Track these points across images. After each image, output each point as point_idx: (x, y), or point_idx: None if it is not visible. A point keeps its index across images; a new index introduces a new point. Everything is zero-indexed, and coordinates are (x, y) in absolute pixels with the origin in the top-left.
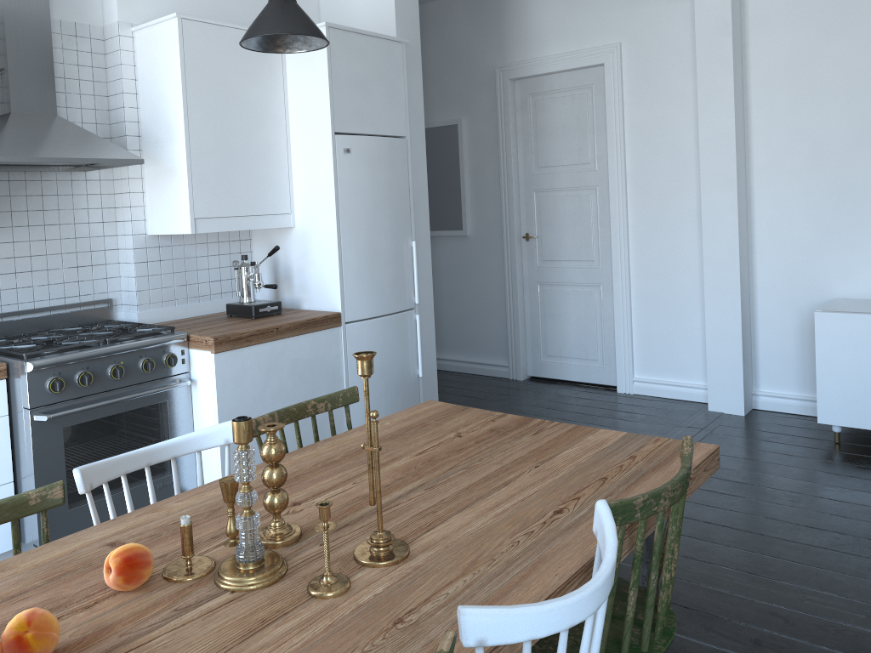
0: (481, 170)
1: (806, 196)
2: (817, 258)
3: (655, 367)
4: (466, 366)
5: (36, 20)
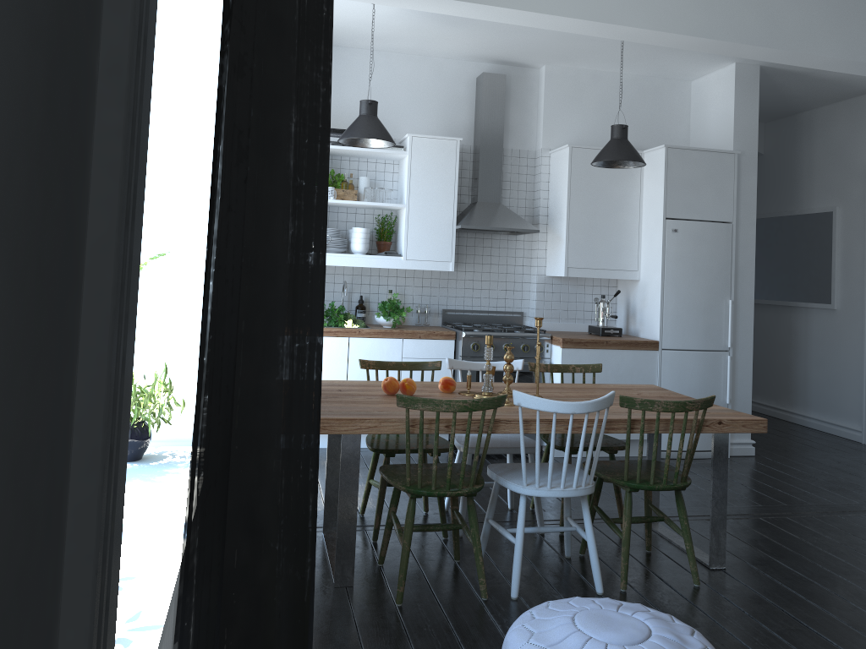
0: (850, 252)
1: None
2: None
3: None
4: (826, 425)
5: (495, 152)
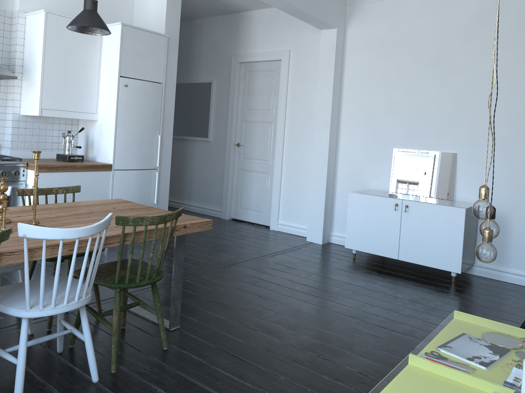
0: (220, 107)
1: (363, 137)
2: (364, 168)
3: (288, 218)
4: (202, 209)
5: None
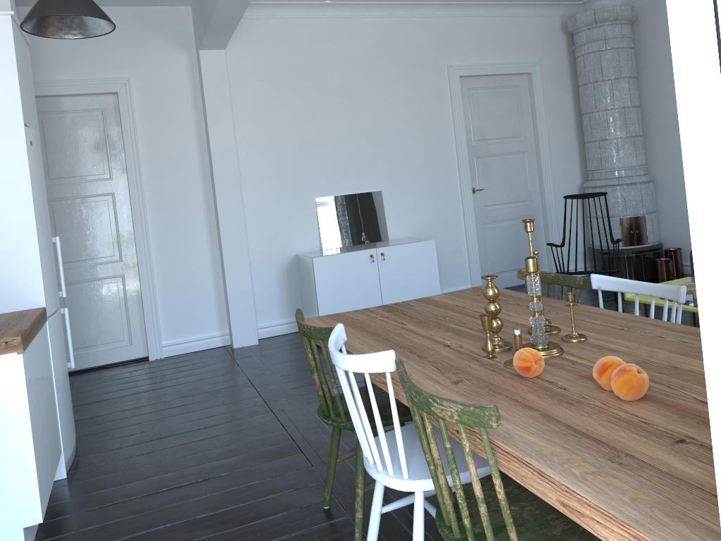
0: None
1: (274, 191)
2: (284, 230)
3: (180, 331)
4: None
5: None
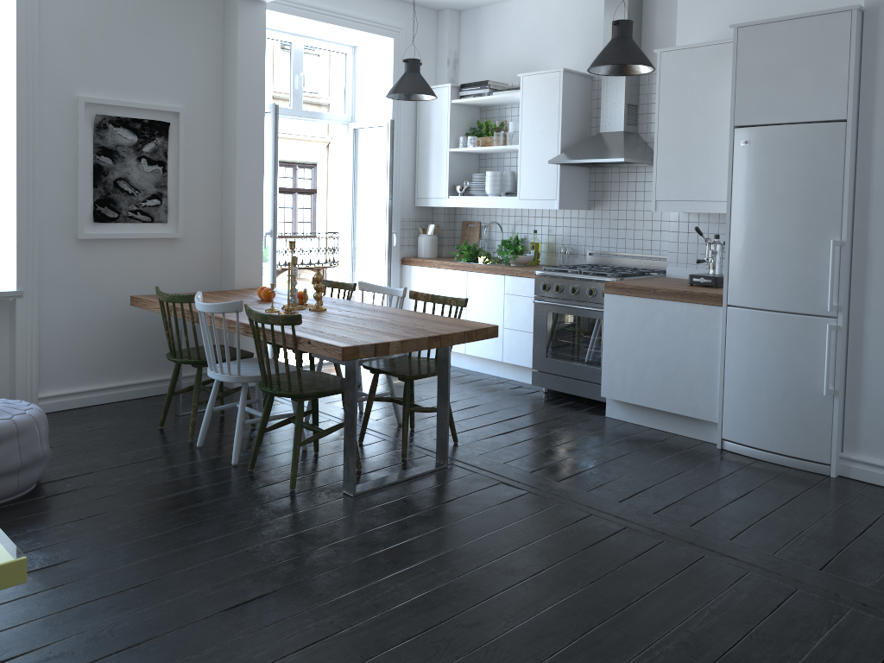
0: None
1: None
2: None
3: None
4: None
5: None
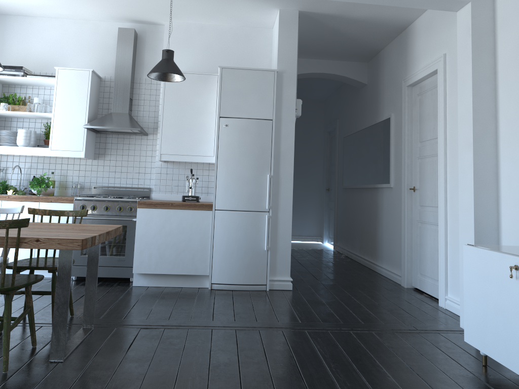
0: (397, 145)
1: None
2: None
3: (456, 290)
4: (388, 273)
5: (125, 79)
